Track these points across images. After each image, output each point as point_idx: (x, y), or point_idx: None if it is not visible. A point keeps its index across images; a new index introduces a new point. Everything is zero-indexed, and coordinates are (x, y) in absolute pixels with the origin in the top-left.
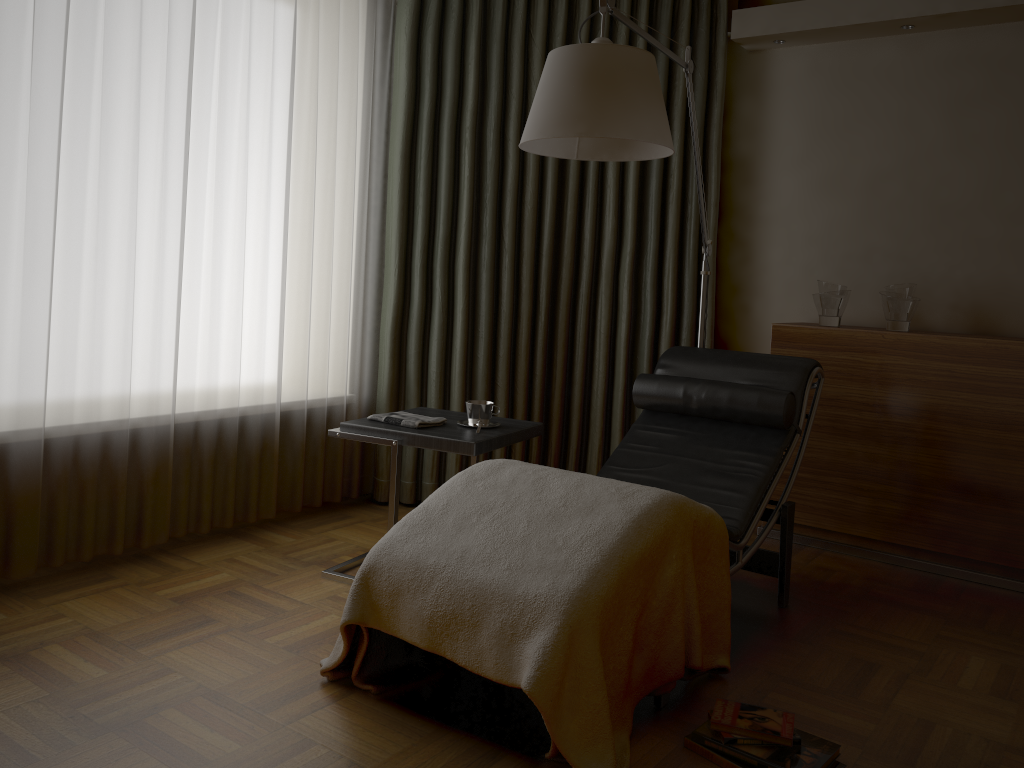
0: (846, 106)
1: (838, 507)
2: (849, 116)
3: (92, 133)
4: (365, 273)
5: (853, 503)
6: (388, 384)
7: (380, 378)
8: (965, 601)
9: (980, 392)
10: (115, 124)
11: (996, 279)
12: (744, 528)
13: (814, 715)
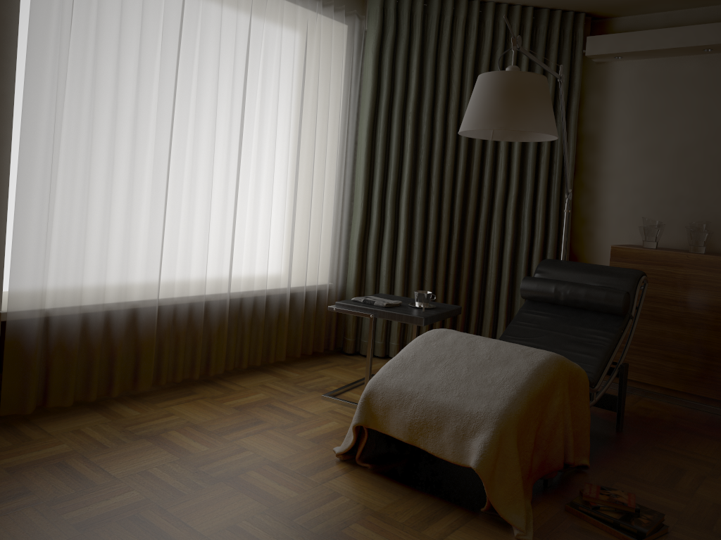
0: (663, 101)
1: (654, 368)
2: (665, 108)
3: (190, 119)
4: (342, 205)
5: (664, 366)
6: (355, 277)
7: (349, 273)
8: None
9: None
10: (202, 113)
11: None
12: (597, 378)
13: (645, 497)
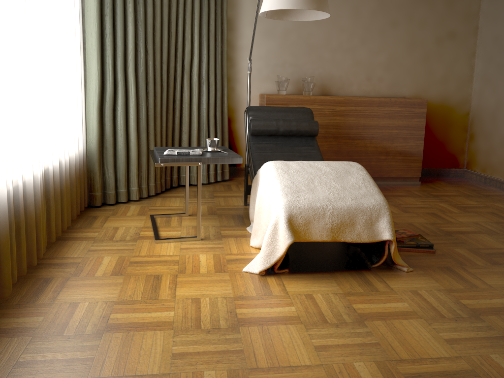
0: None
1: None
2: None
3: None
4: (83, 73)
5: None
6: (98, 139)
7: (90, 136)
8: None
9: (343, 116)
10: None
11: (329, 74)
12: None
13: None
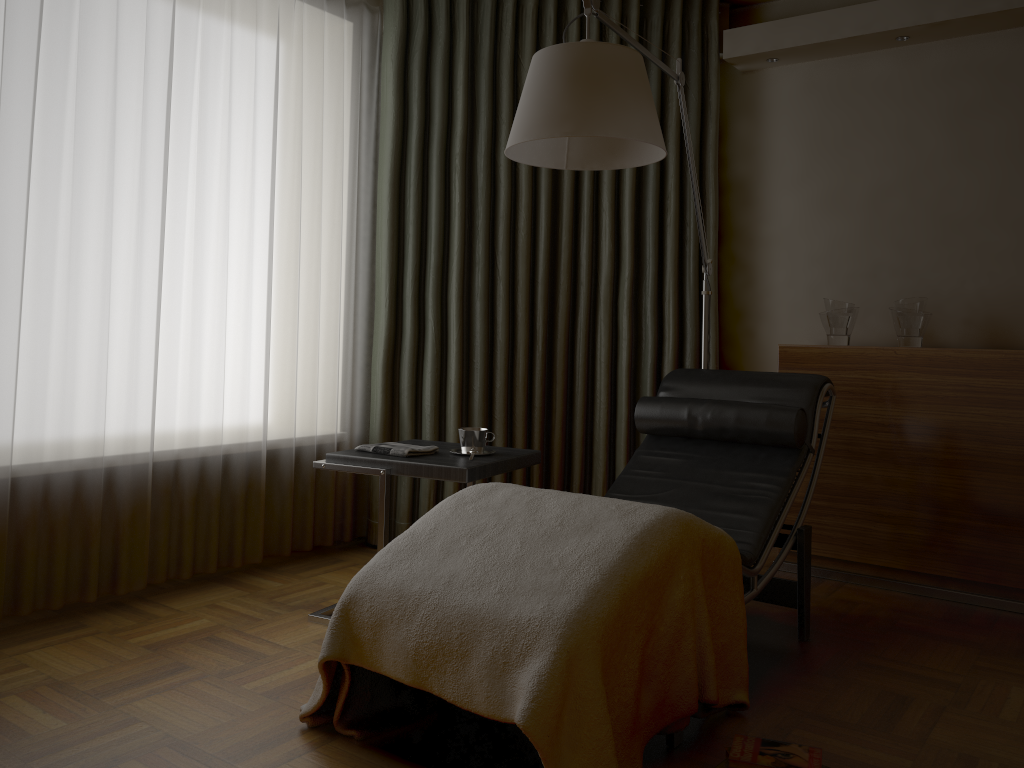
0: (844, 122)
1: (858, 536)
2: (847, 132)
3: (65, 157)
4: (355, 305)
5: (873, 531)
6: (381, 420)
7: (372, 414)
8: (1000, 630)
9: (1001, 406)
10: (89, 148)
11: (1010, 291)
12: (758, 552)
13: (844, 752)
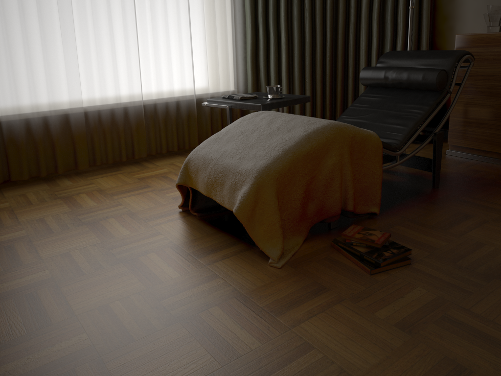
0: None
1: (491, 137)
2: None
3: None
4: (235, 28)
5: (500, 135)
6: (251, 83)
7: (248, 81)
8: None
9: None
10: None
11: None
12: (401, 144)
13: (414, 237)
